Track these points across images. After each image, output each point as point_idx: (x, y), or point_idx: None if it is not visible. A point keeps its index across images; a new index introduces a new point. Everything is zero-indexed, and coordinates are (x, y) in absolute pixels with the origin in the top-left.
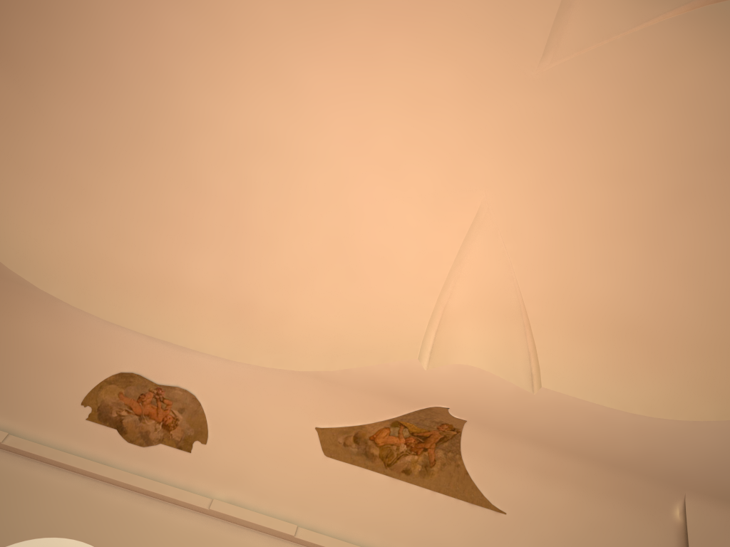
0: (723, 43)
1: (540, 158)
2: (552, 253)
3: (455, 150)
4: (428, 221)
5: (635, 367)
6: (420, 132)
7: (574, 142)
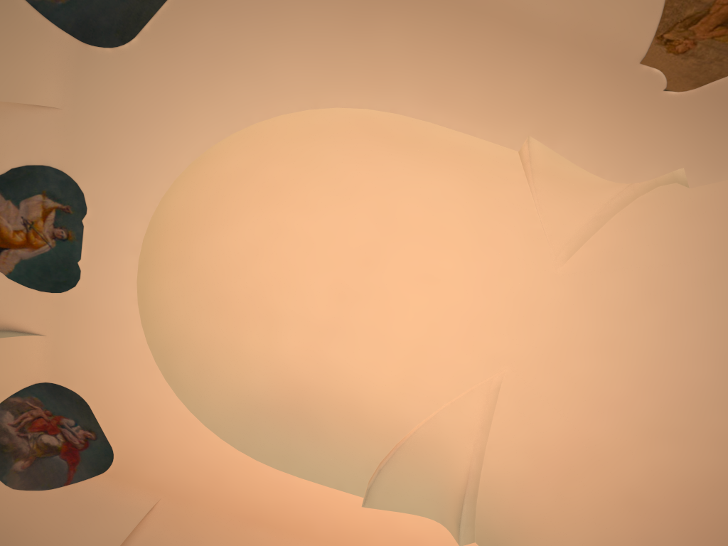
0: (376, 407)
1: (500, 297)
2: (490, 216)
3: (581, 307)
4: (624, 249)
5: (390, 119)
6: (612, 324)
7: (469, 310)
